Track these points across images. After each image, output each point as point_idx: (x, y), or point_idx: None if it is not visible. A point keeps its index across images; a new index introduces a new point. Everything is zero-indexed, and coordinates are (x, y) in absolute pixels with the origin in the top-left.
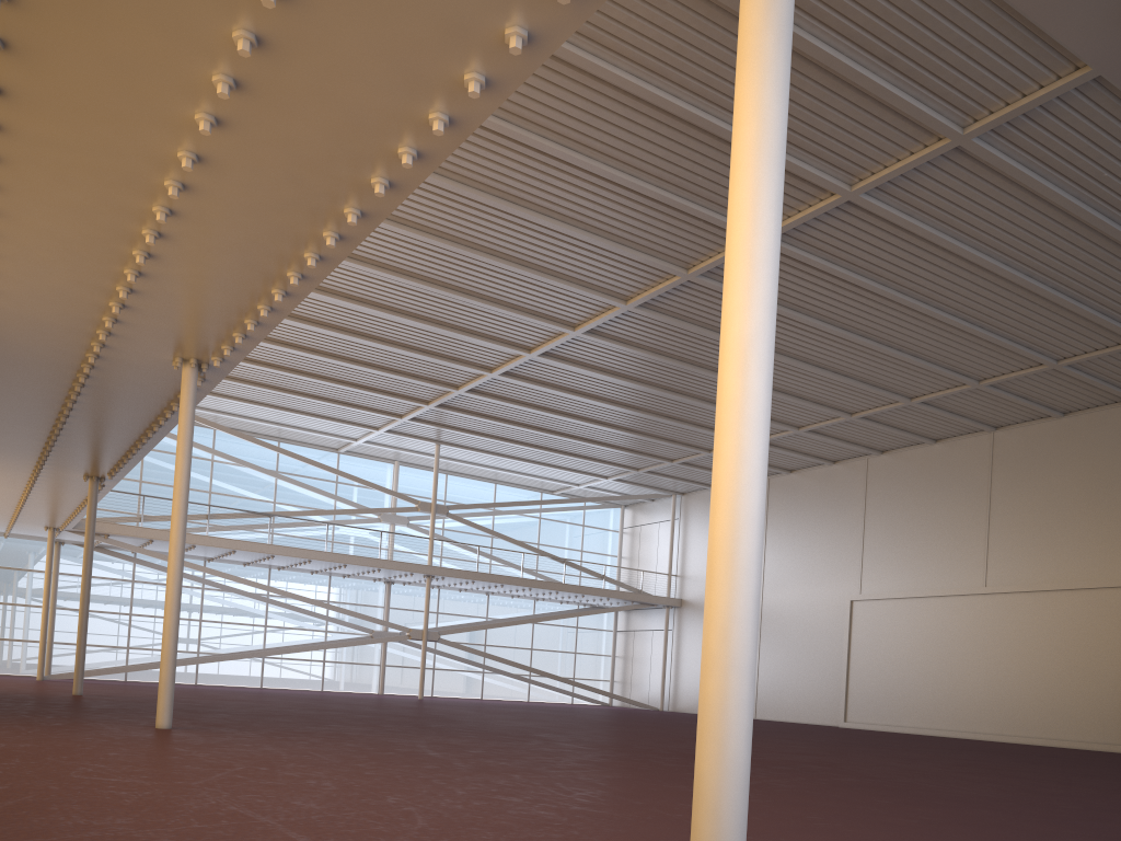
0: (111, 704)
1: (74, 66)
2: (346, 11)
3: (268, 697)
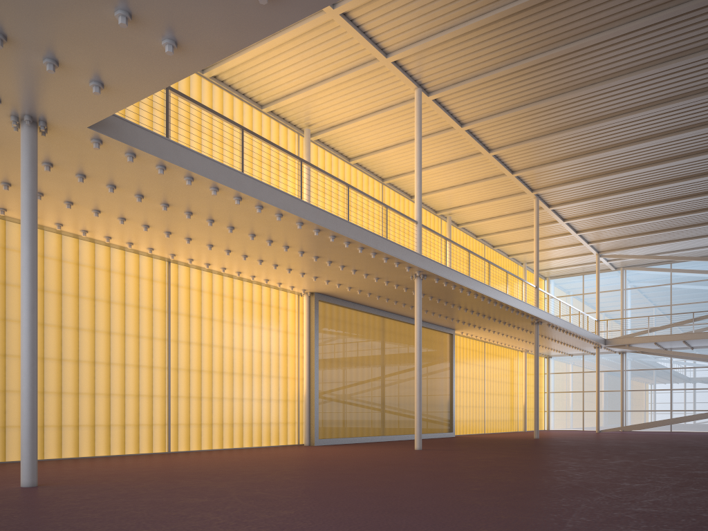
0: (504, 442)
1: (200, 234)
2: (176, 198)
3: (700, 438)
